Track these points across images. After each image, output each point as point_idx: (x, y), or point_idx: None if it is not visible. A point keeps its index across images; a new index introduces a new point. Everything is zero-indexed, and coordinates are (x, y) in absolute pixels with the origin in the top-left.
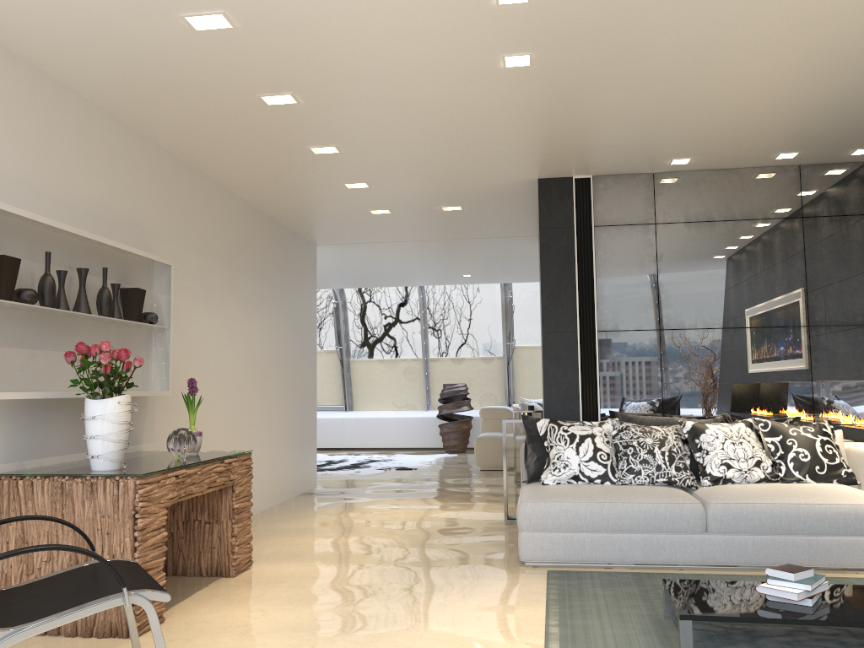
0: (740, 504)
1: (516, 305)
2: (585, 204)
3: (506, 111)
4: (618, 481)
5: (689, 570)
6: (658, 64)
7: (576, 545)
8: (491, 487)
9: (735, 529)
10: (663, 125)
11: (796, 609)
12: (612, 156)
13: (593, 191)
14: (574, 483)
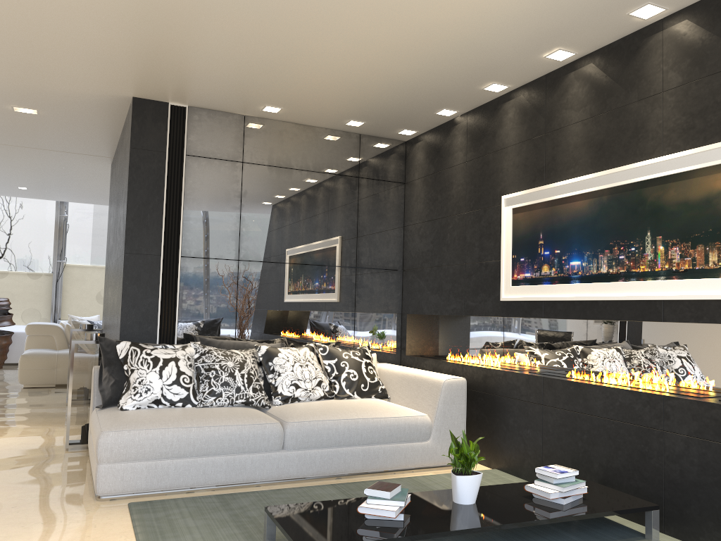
0: (313, 422)
1: (71, 224)
2: (179, 132)
3: (123, 10)
4: (199, 403)
5: (266, 486)
6: (293, 3)
7: (160, 473)
8: (40, 407)
9: (307, 444)
10: (272, 69)
11: (393, 526)
12: (215, 90)
13: (188, 121)
14: (155, 407)
